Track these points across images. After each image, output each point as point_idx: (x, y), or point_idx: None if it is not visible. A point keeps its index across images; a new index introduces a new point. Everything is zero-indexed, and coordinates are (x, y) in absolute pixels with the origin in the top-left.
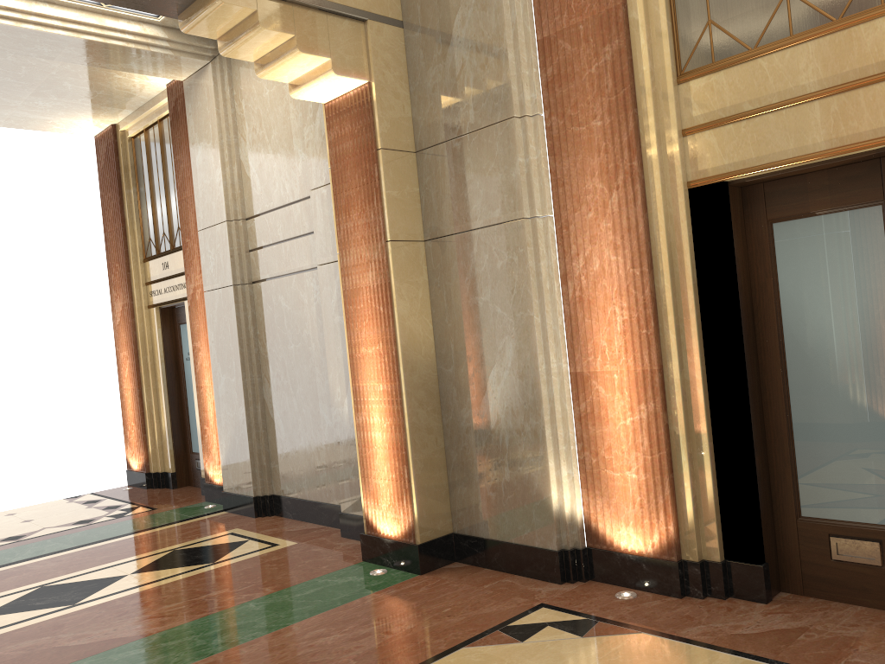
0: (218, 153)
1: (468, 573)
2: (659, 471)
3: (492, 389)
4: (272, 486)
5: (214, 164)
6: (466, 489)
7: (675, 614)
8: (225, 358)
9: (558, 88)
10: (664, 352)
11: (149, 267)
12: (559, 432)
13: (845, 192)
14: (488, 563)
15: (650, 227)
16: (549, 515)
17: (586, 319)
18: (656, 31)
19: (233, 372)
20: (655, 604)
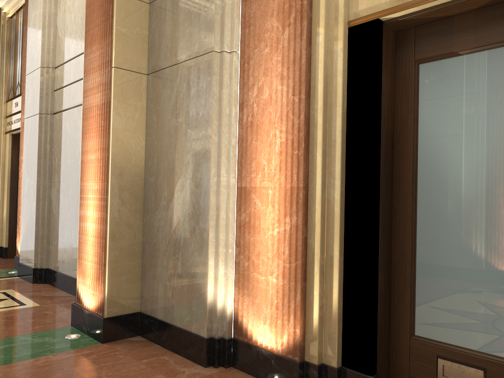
0: (41, 18)
1: (140, 347)
2: (294, 279)
3: (177, 196)
4: (49, 262)
5: (38, 26)
6: (152, 277)
7: None
8: (29, 166)
9: None
10: (310, 172)
11: (9, 106)
12: (221, 236)
13: (489, 31)
14: (159, 340)
15: (312, 60)
16: (204, 307)
17: (253, 141)
18: None
19: (33, 176)
20: None
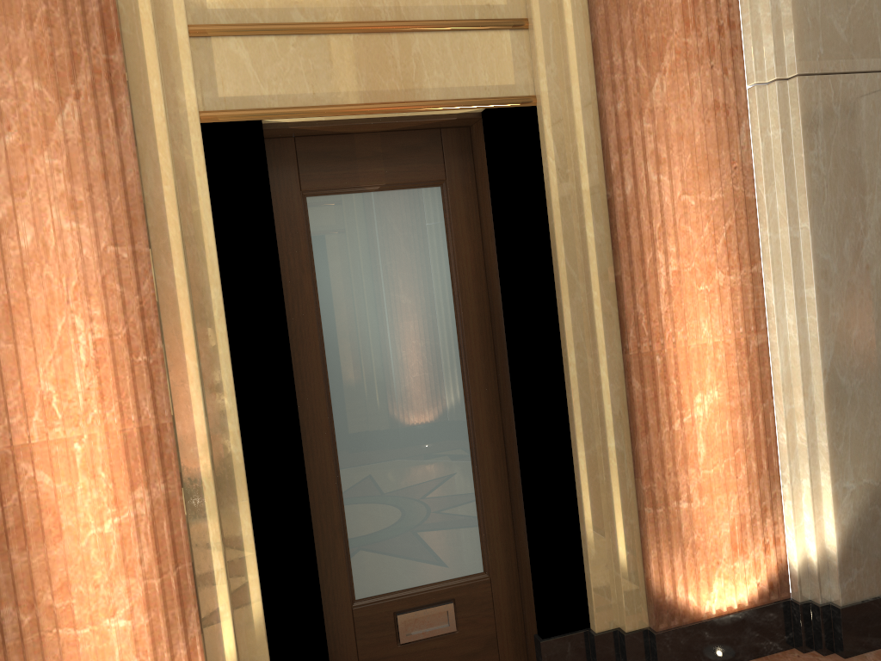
0: None
1: None
2: (180, 600)
3: None
4: None
5: None
6: None
7: None
8: None
9: None
10: (176, 392)
11: None
12: None
13: (403, 165)
14: None
15: (144, 177)
16: None
17: (3, 343)
18: None
19: None
20: None
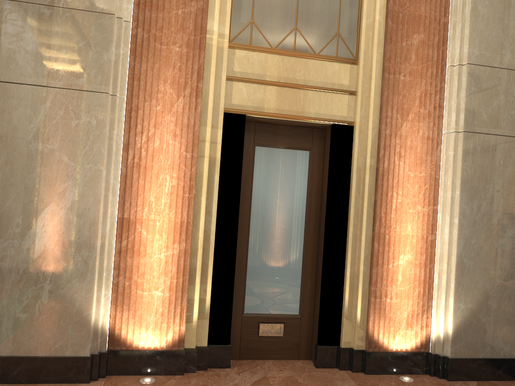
0: None
1: None
2: (182, 290)
3: (43, 224)
4: None
5: None
6: None
7: (195, 385)
8: None
9: (148, 11)
10: (195, 210)
11: None
12: (105, 262)
13: (296, 140)
14: (5, 378)
15: (200, 129)
16: (87, 328)
17: (140, 180)
18: (223, 10)
19: None
20: (174, 382)
